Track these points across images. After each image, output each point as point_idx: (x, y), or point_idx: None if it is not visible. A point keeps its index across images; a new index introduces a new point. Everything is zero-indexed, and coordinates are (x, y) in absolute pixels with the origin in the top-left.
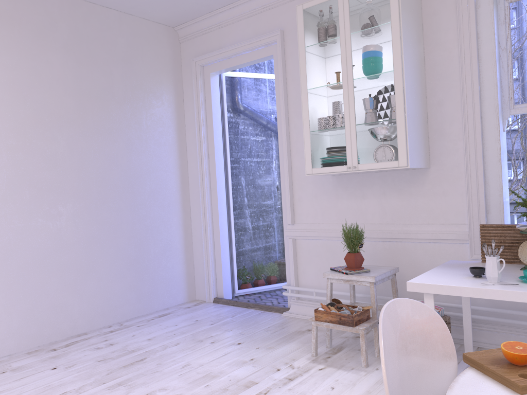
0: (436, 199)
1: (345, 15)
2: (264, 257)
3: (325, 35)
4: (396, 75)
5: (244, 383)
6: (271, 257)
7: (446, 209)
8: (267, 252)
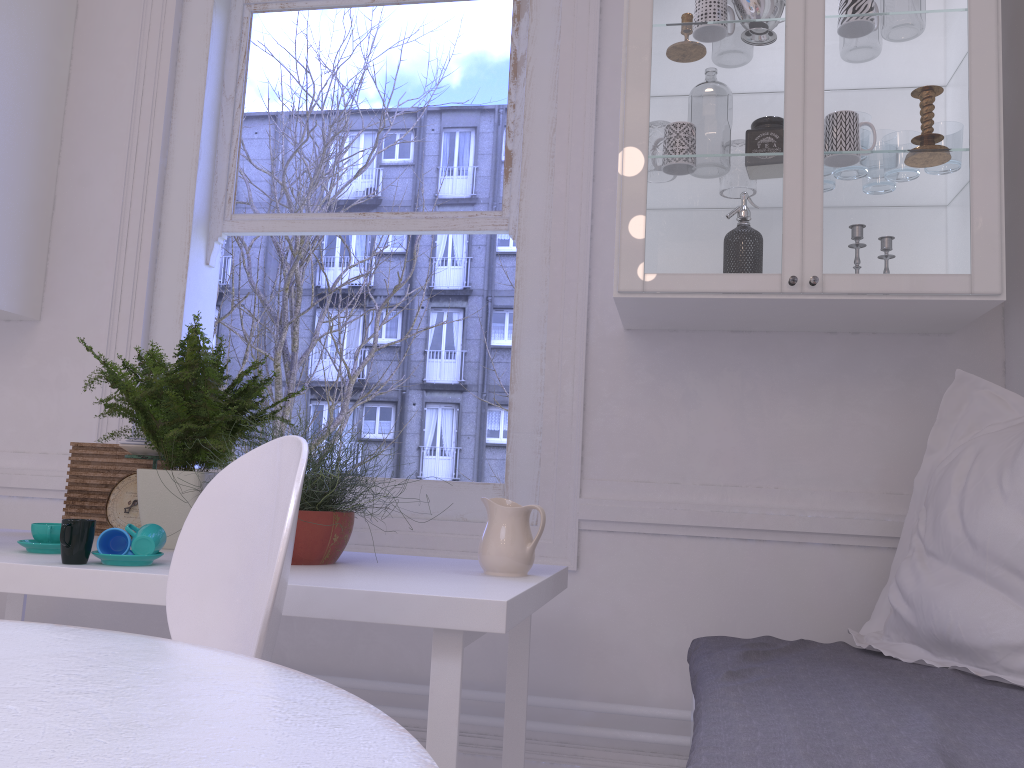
0: (41, 395)
1: None
2: None
3: None
4: None
5: None
6: None
7: (59, 418)
8: None
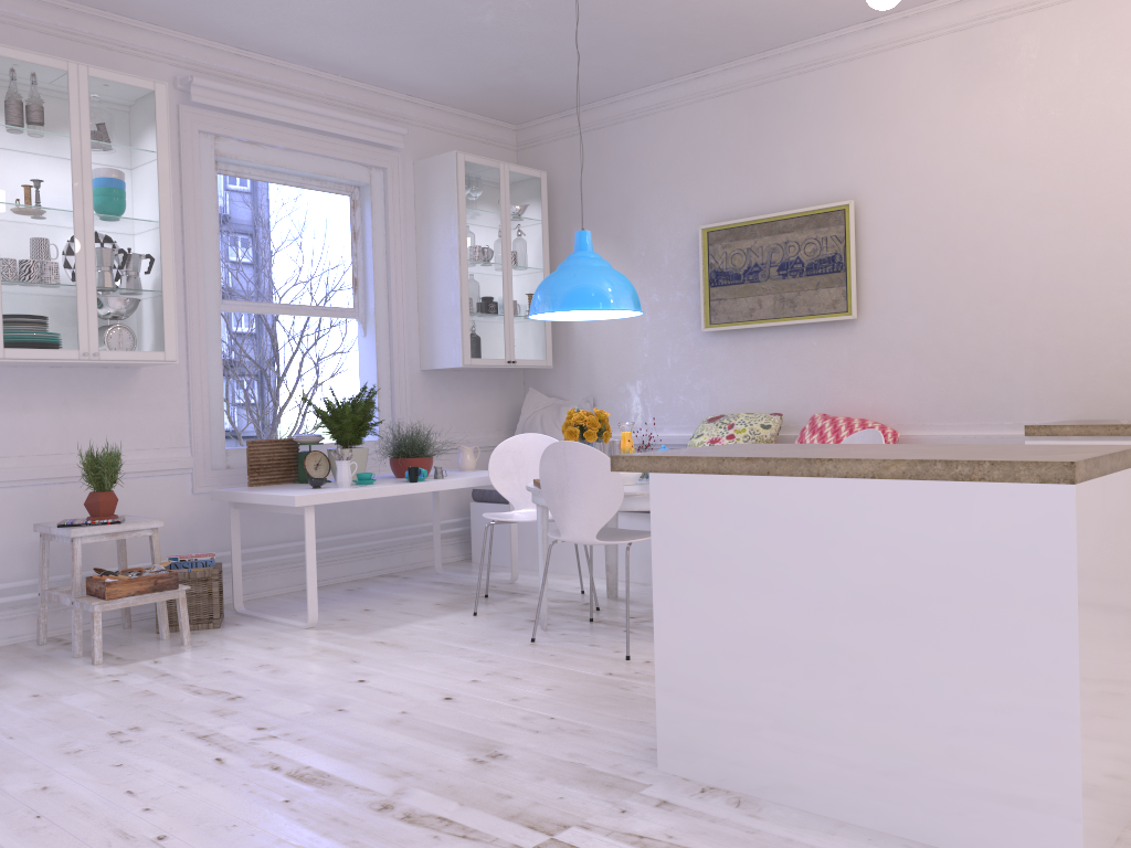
0: (149, 414)
1: (83, 108)
2: None
3: (41, 121)
4: (164, 230)
5: (136, 696)
6: None
7: (163, 427)
8: None
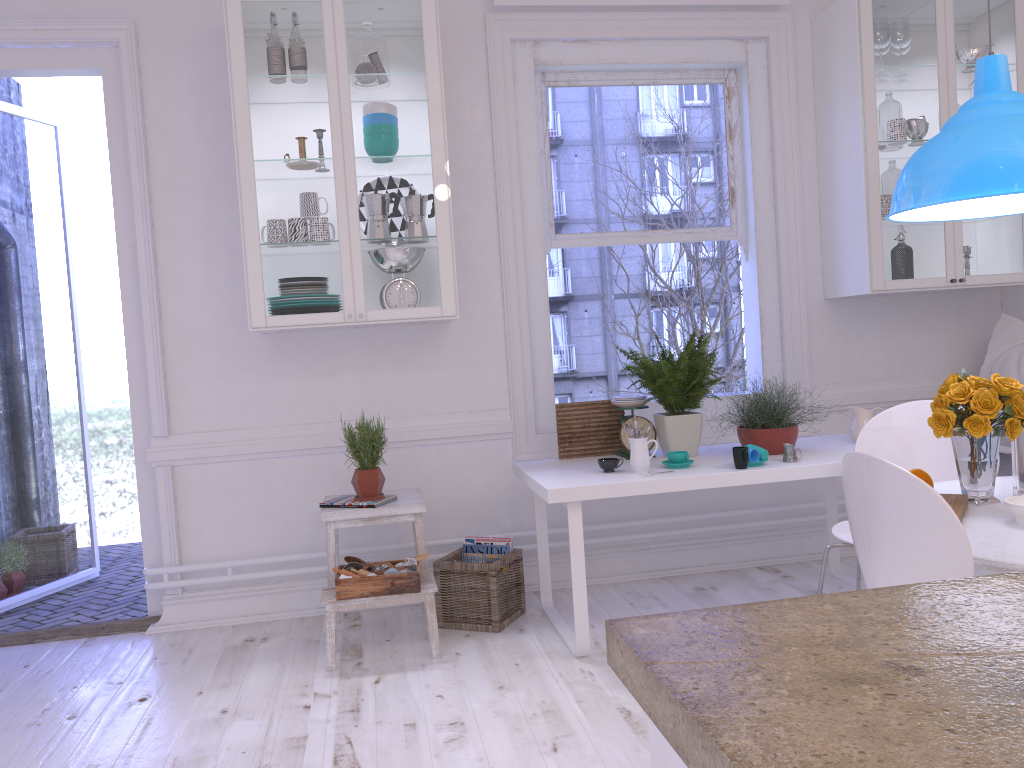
0: (461, 373)
1: (338, 39)
2: (18, 528)
3: (294, 64)
4: (436, 164)
5: (283, 746)
6: (32, 525)
7: (478, 387)
8: (23, 514)
